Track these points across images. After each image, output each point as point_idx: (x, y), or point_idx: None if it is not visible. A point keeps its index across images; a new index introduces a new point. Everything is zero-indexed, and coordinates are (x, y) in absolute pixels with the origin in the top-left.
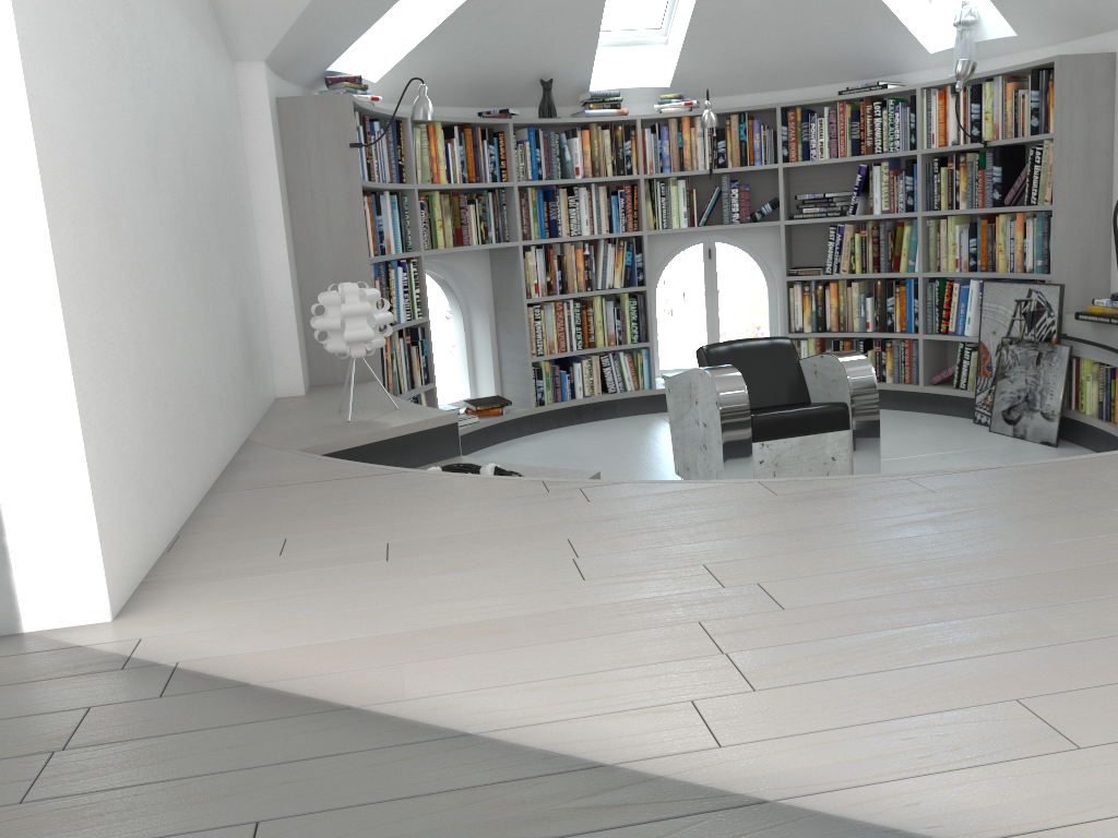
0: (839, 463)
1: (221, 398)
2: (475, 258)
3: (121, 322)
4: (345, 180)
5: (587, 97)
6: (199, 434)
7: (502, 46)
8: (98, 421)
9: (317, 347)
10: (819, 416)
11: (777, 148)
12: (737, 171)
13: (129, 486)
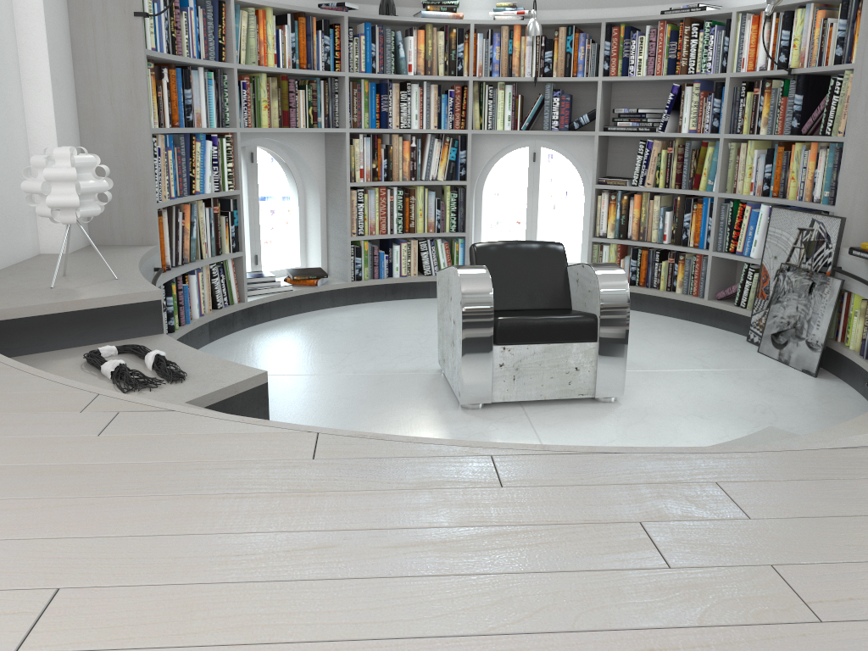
0: (582, 373)
1: None
2: (310, 140)
3: None
4: (129, 48)
5: None
6: None
7: None
8: None
9: None
10: (566, 326)
11: (599, 62)
12: (561, 81)
13: None
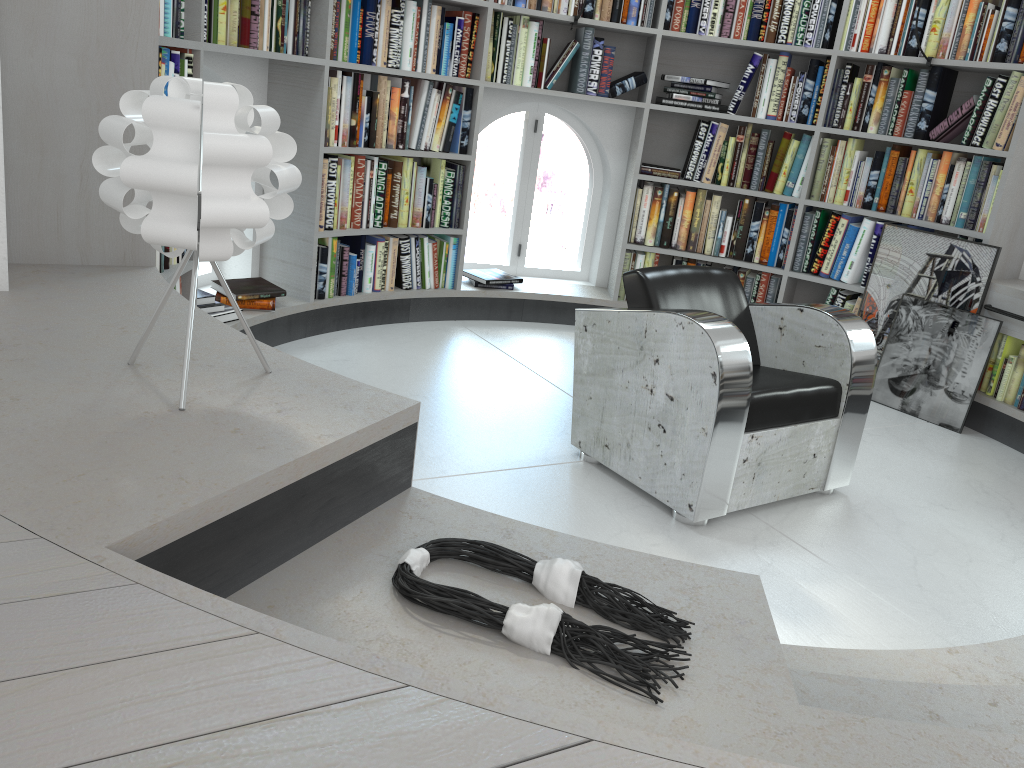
0: (817, 461)
1: None
2: (249, 70)
3: None
4: None
5: None
6: None
7: None
8: None
9: (29, 190)
10: (814, 399)
11: (661, 9)
12: (601, 28)
13: None
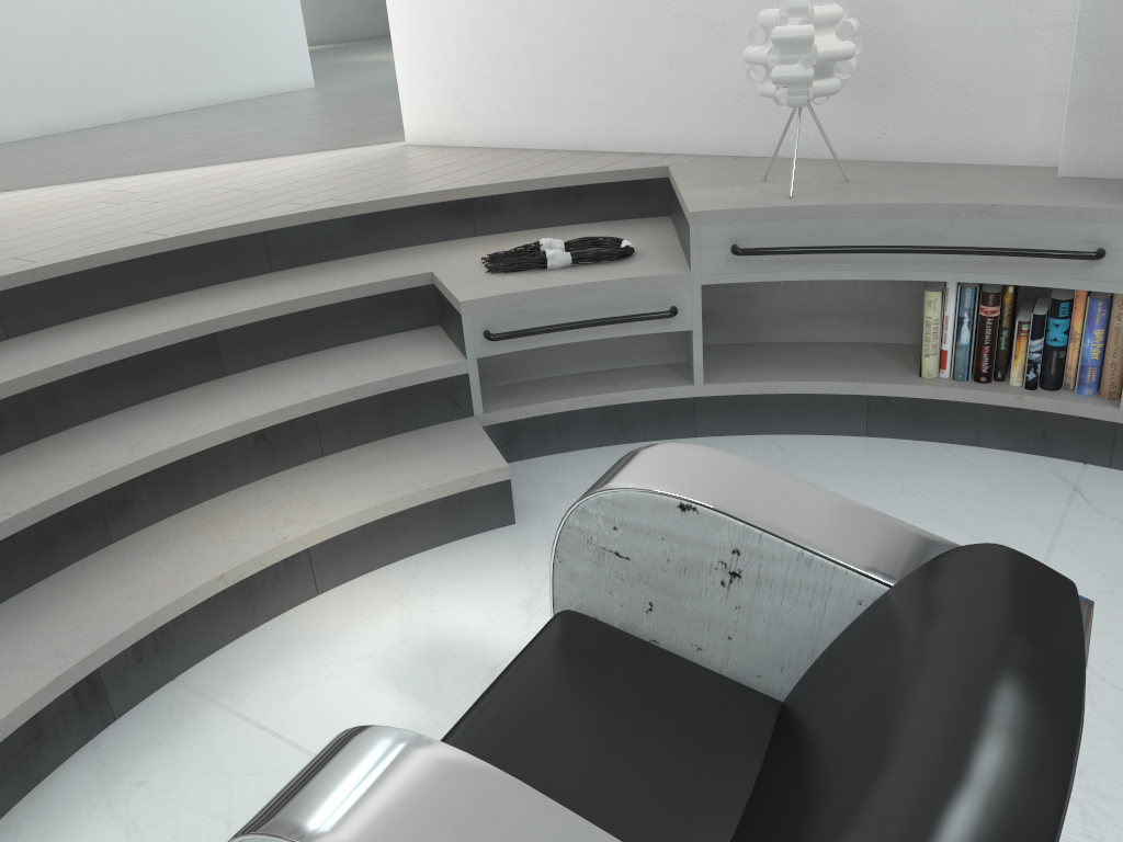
0: None
1: (677, 93)
2: None
3: (454, 4)
4: None
5: None
6: (587, 104)
7: None
8: (412, 53)
9: None
10: None
11: None
12: None
13: (440, 95)
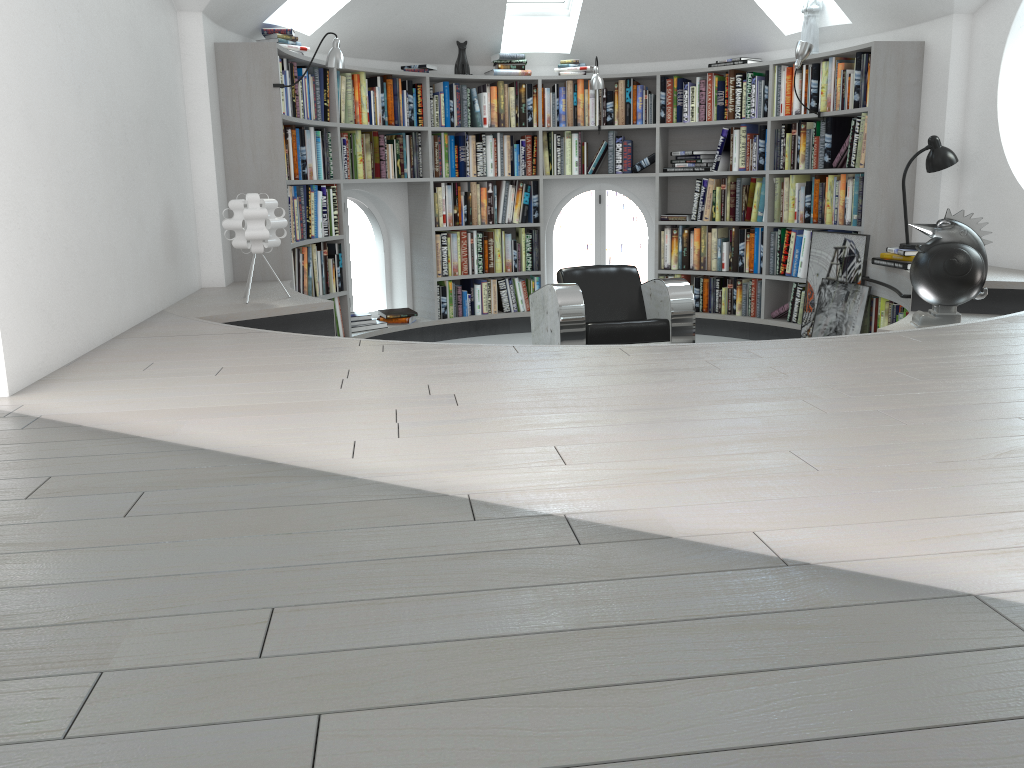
0: None
1: (136, 272)
2: (395, 190)
3: (35, 193)
4: (268, 114)
5: (497, 58)
6: (109, 293)
7: (421, 10)
8: (7, 258)
9: (240, 250)
10: (644, 328)
11: (656, 111)
12: (623, 129)
13: (33, 310)
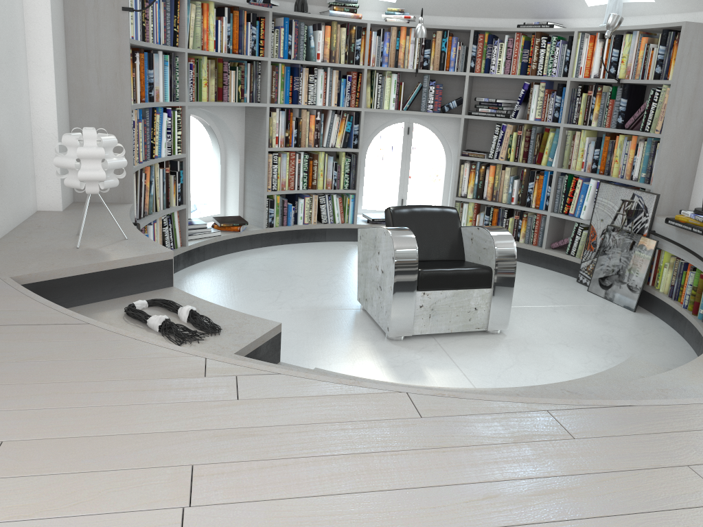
0: (479, 312)
1: None
2: (234, 111)
3: None
4: (116, 37)
5: (333, 1)
6: None
7: None
8: None
9: None
10: (470, 276)
11: (467, 61)
12: (436, 73)
13: None
